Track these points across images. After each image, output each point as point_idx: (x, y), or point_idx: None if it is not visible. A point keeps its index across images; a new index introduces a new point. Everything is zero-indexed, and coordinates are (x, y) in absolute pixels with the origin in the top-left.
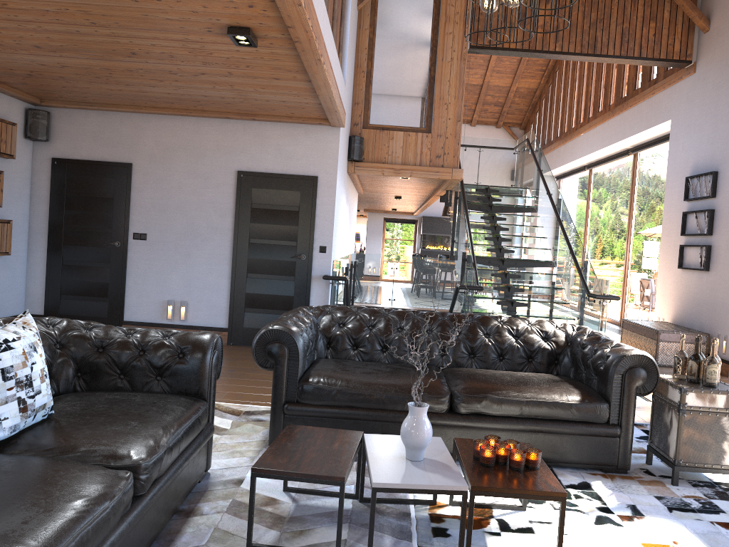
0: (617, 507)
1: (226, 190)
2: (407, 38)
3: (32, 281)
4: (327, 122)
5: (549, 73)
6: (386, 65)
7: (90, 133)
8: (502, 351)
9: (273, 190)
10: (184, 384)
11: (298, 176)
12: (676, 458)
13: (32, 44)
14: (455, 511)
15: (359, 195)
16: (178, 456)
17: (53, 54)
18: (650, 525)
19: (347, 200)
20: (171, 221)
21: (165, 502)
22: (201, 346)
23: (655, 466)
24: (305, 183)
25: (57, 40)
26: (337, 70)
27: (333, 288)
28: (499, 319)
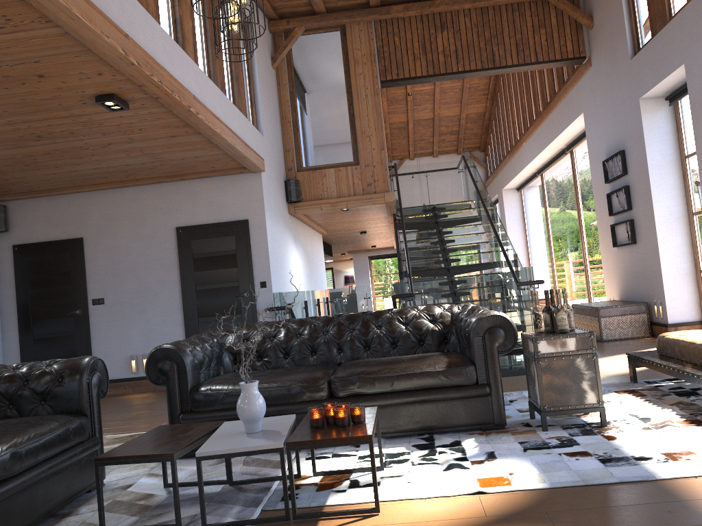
0: (475, 455)
1: (169, 246)
2: (324, 85)
3: (9, 359)
4: (247, 169)
5: (492, 96)
6: (309, 112)
7: (43, 217)
8: (393, 339)
9: (210, 239)
10: (65, 404)
11: (230, 222)
12: (541, 404)
13: None
14: (315, 479)
15: (328, 237)
16: (42, 462)
17: None
18: (497, 464)
19: (295, 239)
20: (124, 283)
21: (29, 503)
22: (77, 368)
23: (537, 419)
24: (237, 227)
25: None
26: (241, 121)
27: (277, 318)
28: (390, 311)
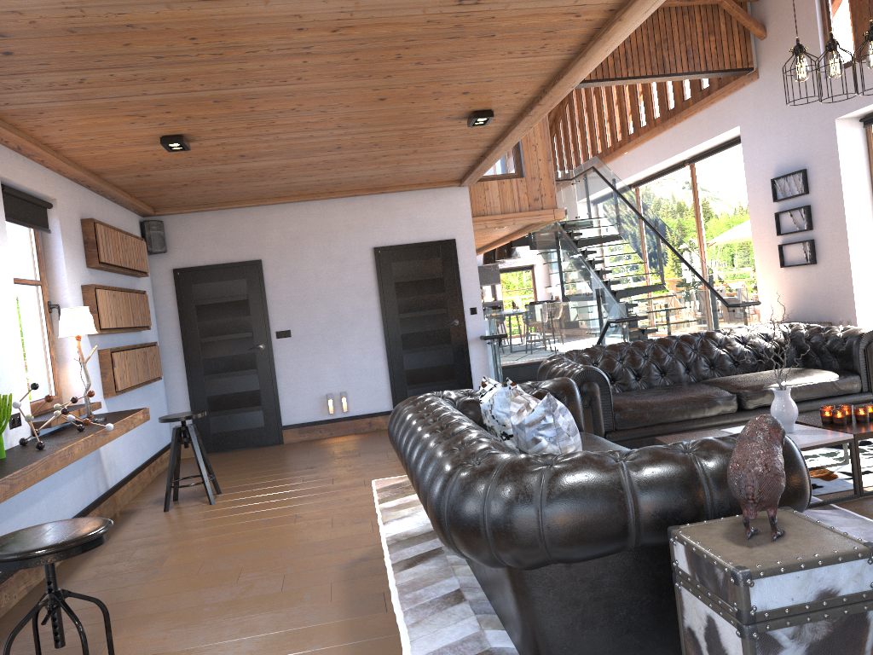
0: None
1: (365, 269)
2: None
3: (174, 405)
4: (458, 183)
5: None
6: None
7: (210, 236)
8: (736, 358)
9: (414, 261)
10: None
11: (436, 242)
12: None
13: (240, 154)
14: None
15: None
16: None
17: (248, 160)
18: None
19: None
20: (313, 312)
21: None
22: (570, 388)
23: None
24: (444, 248)
25: (274, 147)
26: None
27: (493, 347)
28: (722, 331)
